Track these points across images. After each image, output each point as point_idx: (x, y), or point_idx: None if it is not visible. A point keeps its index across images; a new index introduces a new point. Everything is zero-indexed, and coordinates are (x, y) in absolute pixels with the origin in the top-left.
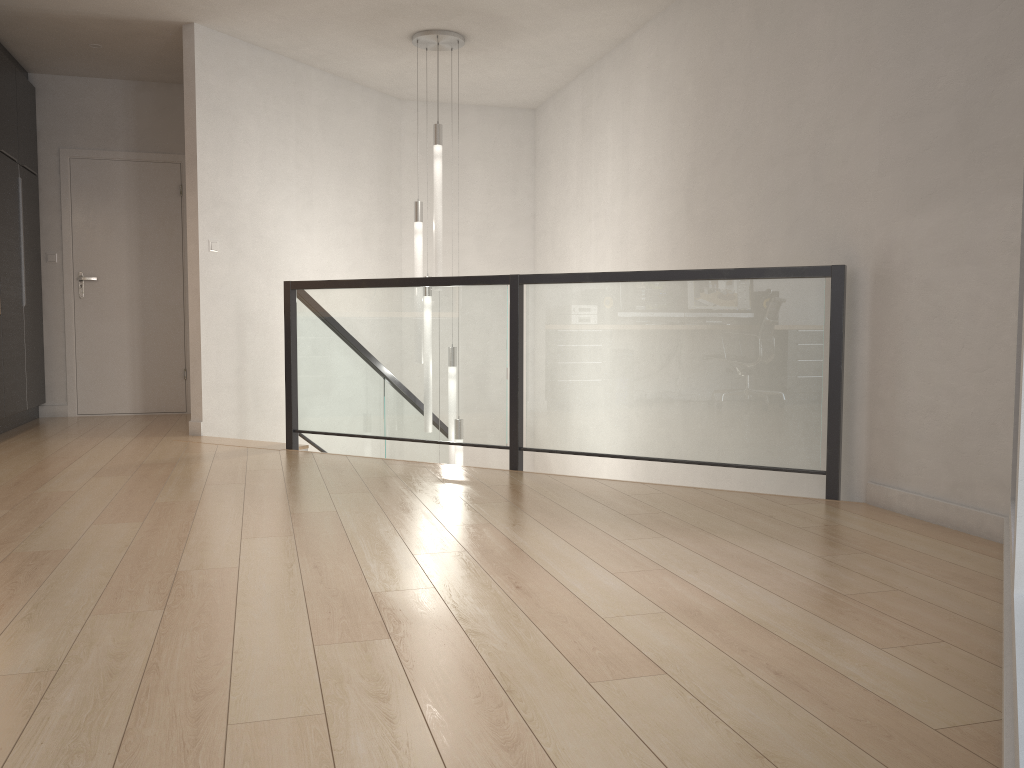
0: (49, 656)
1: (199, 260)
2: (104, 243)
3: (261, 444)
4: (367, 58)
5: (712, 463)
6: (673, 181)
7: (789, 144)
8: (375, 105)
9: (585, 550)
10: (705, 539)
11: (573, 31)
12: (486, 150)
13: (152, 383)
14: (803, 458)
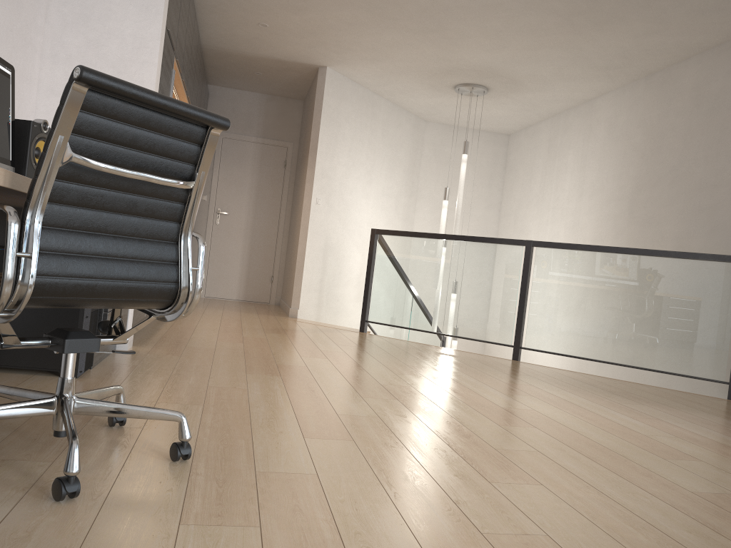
0: (366, 411)
1: (310, 209)
2: (235, 192)
3: (340, 327)
4: (419, 95)
5: (651, 369)
6: (620, 192)
7: (714, 179)
8: (411, 123)
9: (602, 404)
10: (669, 409)
11: (559, 92)
12: (475, 158)
13: (251, 282)
14: (713, 372)
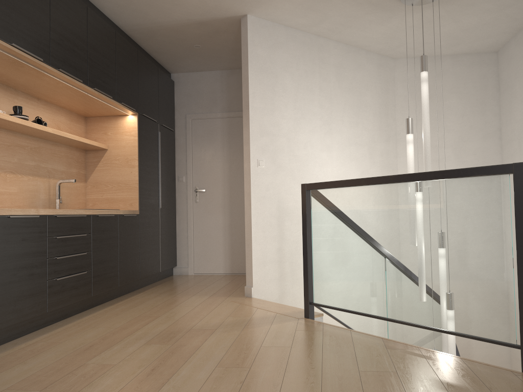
0: None
1: (250, 173)
2: (209, 168)
3: (288, 310)
4: (367, 24)
5: None
6: None
7: None
8: (375, 63)
9: None
10: None
11: None
12: (459, 85)
13: (235, 254)
14: None
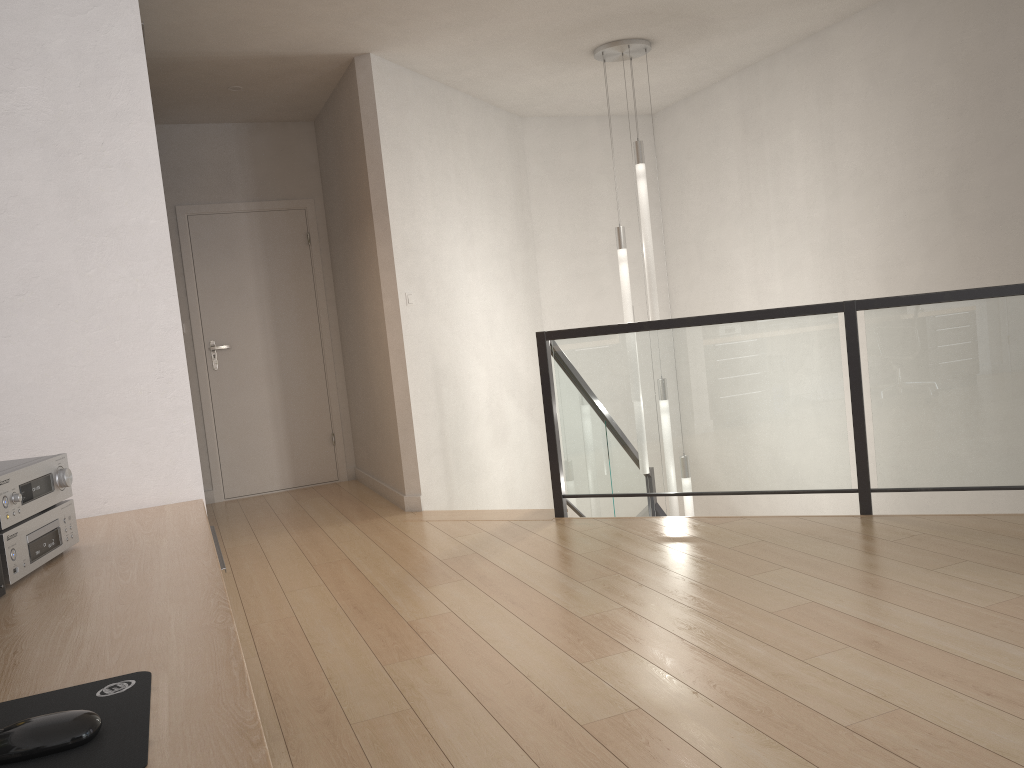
0: None
1: (400, 317)
2: (233, 306)
3: (514, 514)
4: (525, 76)
5: None
6: (923, 179)
7: None
8: (505, 125)
9: None
10: None
11: (771, 28)
12: (610, 162)
13: (300, 453)
14: None
